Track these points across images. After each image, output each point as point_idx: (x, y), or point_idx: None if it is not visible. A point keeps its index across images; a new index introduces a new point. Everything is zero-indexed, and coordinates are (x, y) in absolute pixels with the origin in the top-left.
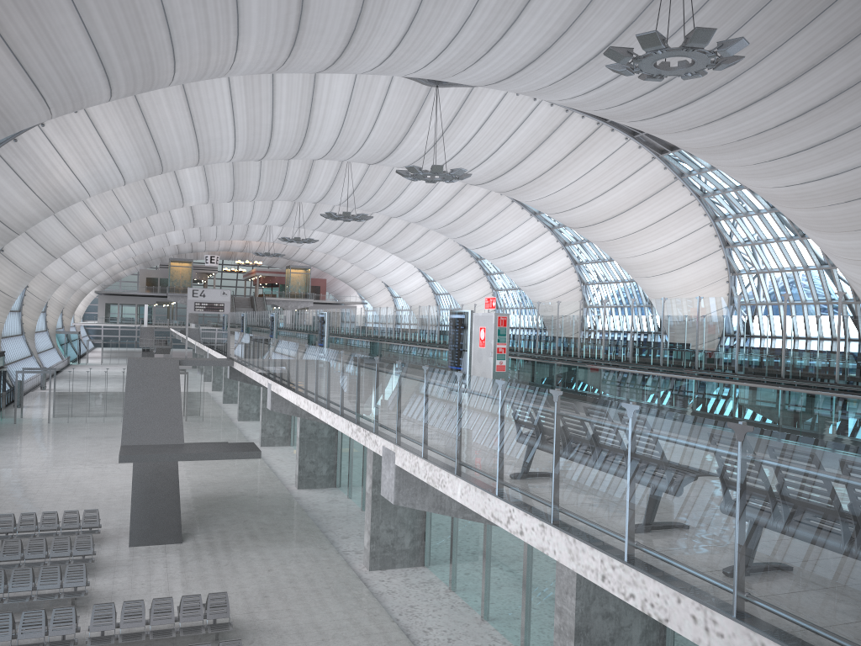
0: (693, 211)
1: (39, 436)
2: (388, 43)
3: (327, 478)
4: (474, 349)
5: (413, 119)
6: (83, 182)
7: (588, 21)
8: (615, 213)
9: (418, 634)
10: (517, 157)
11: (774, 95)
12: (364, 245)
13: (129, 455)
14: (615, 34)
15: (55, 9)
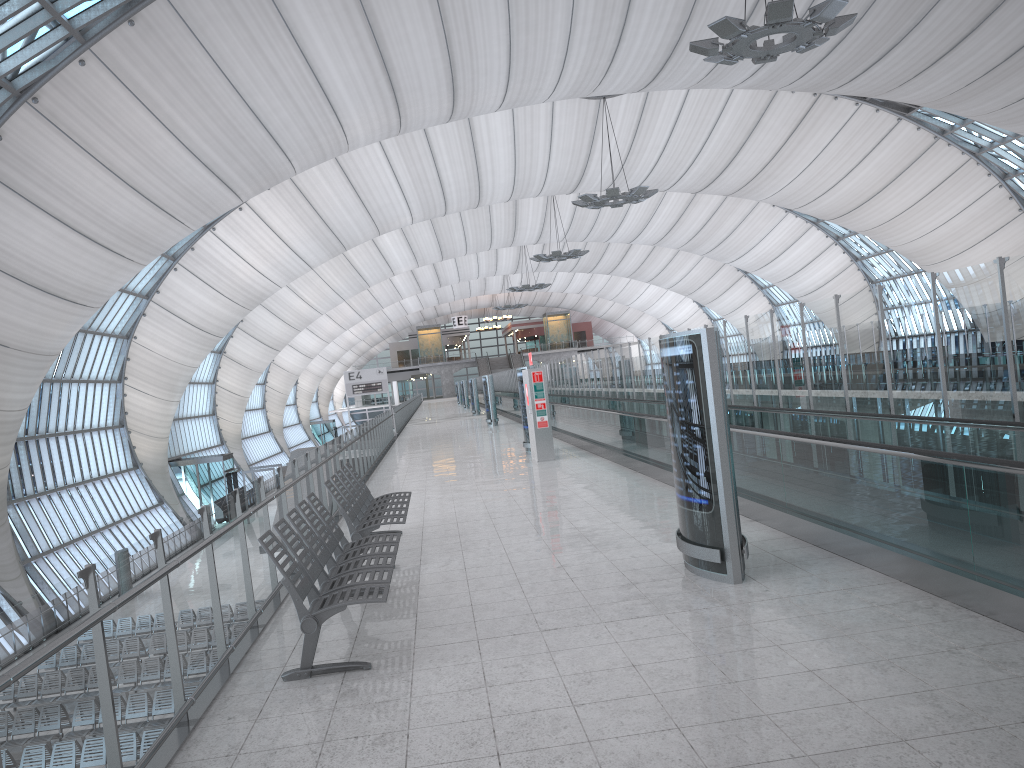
0: (971, 173)
1: None
2: (496, 80)
3: None
4: (526, 407)
5: (591, 138)
6: (267, 276)
7: (710, 2)
8: (869, 194)
9: None
10: (727, 154)
11: (986, 24)
12: (618, 277)
13: None
14: (750, 6)
15: (153, 138)
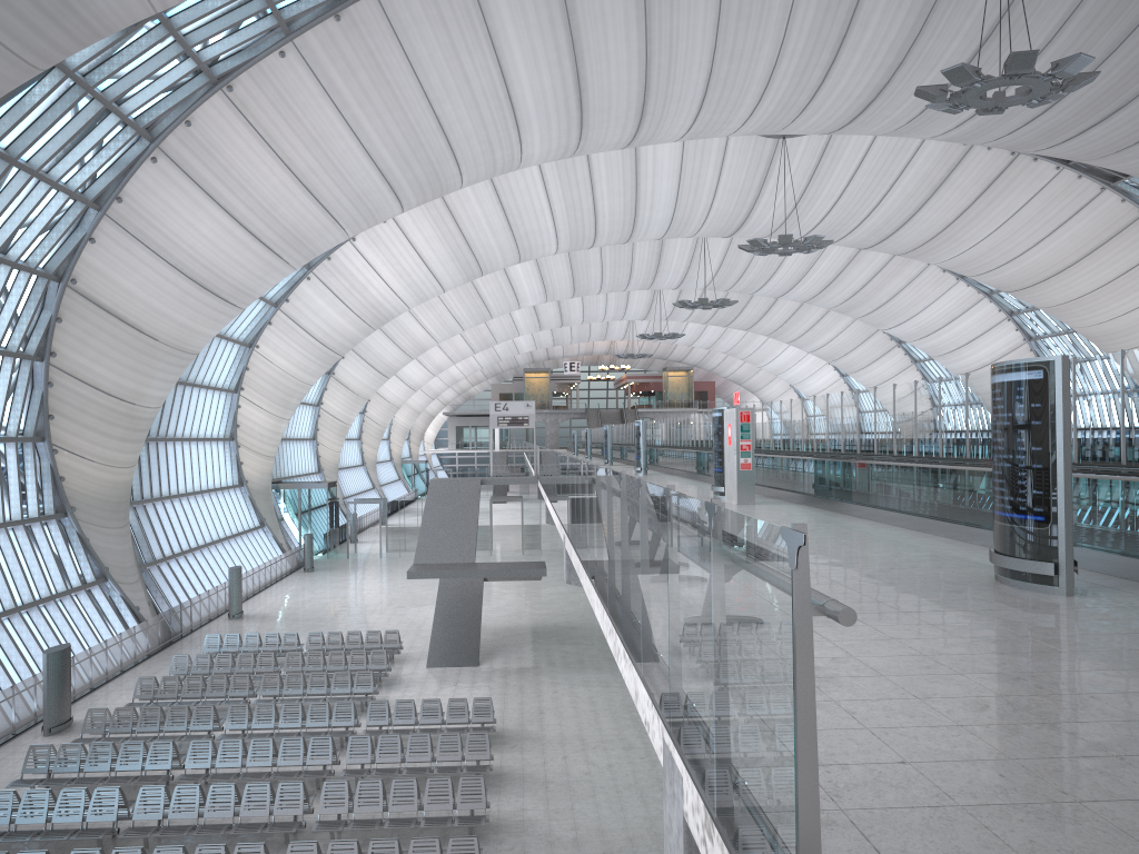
0: None
1: (369, 569)
2: (687, 109)
3: None
4: (725, 448)
5: (762, 179)
6: (399, 295)
7: (929, 45)
8: (1059, 267)
9: None
10: (907, 209)
11: None
12: (753, 334)
13: (416, 571)
14: (970, 54)
15: (335, 137)
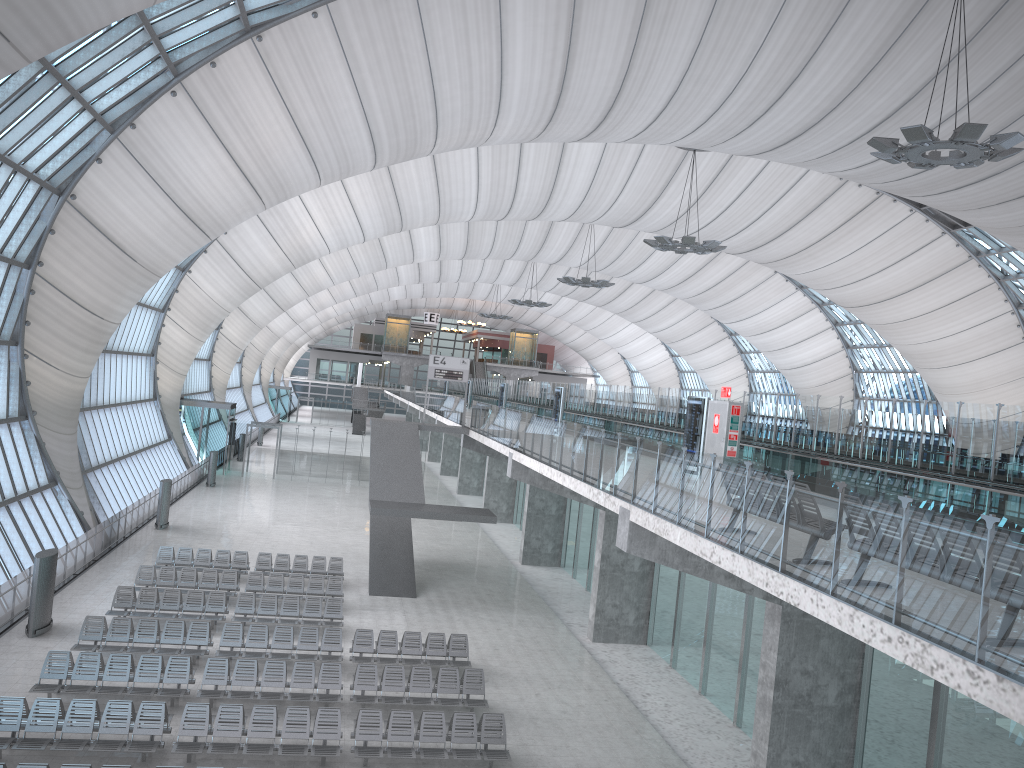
0: (990, 296)
1: (268, 490)
2: (644, 118)
3: (552, 556)
4: (708, 434)
5: (666, 183)
6: (326, 240)
7: (860, 98)
8: (894, 293)
9: (636, 697)
10: (781, 227)
11: None
12: (601, 310)
13: (380, 508)
14: (891, 110)
15: (341, 97)
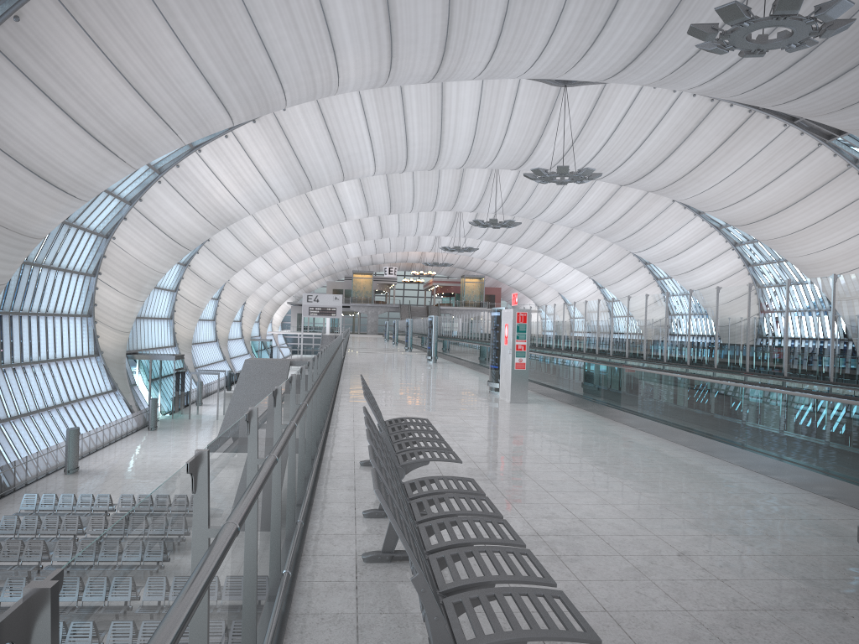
0: None
1: (204, 430)
2: (485, 46)
3: None
4: (502, 347)
5: (545, 121)
6: (240, 201)
7: (696, 0)
8: (779, 207)
9: None
10: (662, 153)
11: None
12: (532, 252)
13: None
14: None
15: (163, 45)
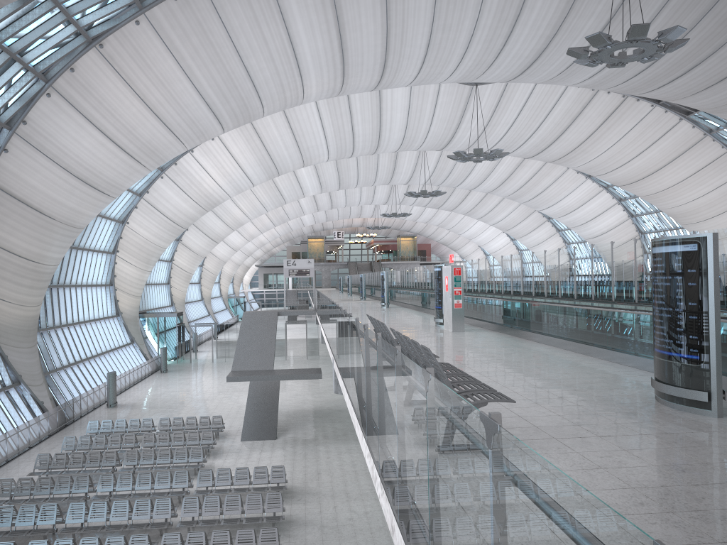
0: (726, 162)
1: (204, 371)
2: (414, 64)
3: None
4: (444, 293)
5: (462, 112)
6: (223, 188)
7: (573, 23)
8: (652, 170)
9: None
10: (556, 132)
11: None
12: (455, 213)
13: (233, 376)
14: (600, 28)
15: (175, 81)
